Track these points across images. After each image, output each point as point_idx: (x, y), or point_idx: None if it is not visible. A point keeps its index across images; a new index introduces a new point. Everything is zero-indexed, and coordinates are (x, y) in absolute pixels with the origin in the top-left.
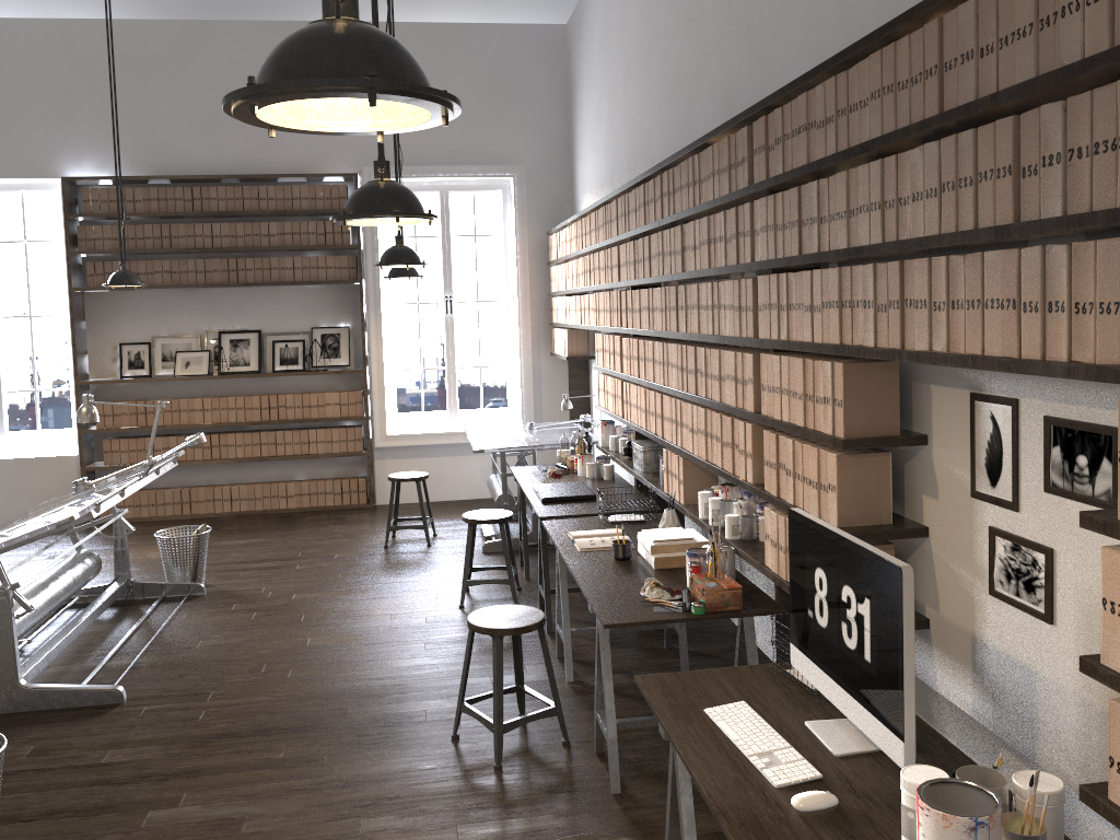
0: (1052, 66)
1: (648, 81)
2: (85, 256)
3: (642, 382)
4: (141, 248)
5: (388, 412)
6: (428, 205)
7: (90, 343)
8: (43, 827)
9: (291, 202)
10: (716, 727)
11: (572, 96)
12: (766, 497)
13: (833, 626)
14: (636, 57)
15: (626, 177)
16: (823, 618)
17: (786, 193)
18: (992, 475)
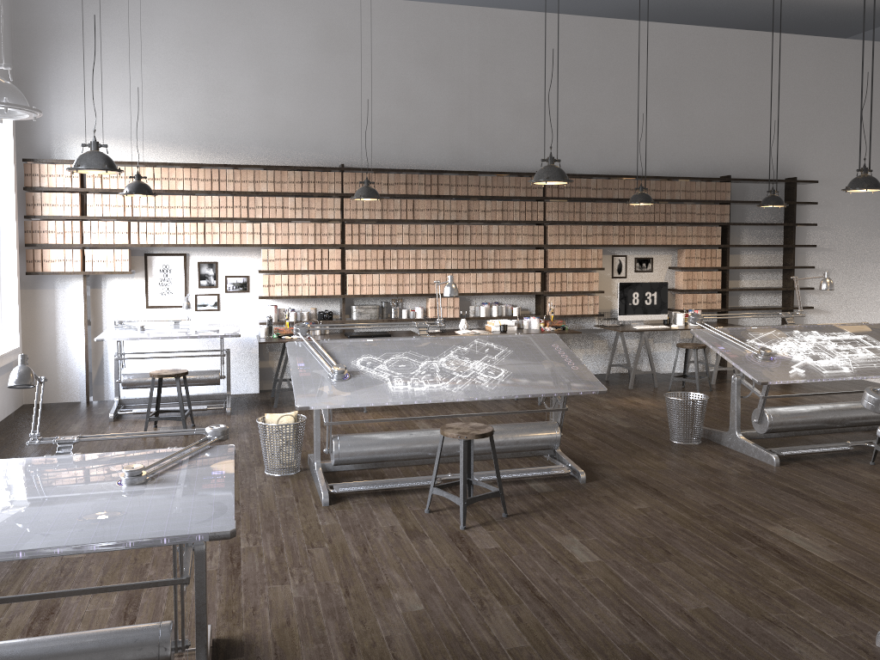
0: (673, 198)
1: (323, 106)
2: None
3: (397, 270)
4: None
5: None
6: None
7: None
8: (651, 436)
9: None
10: (646, 328)
11: (37, 40)
12: (555, 292)
13: (641, 302)
14: (294, 84)
15: (258, 149)
16: (636, 303)
17: (571, 203)
18: (618, 272)
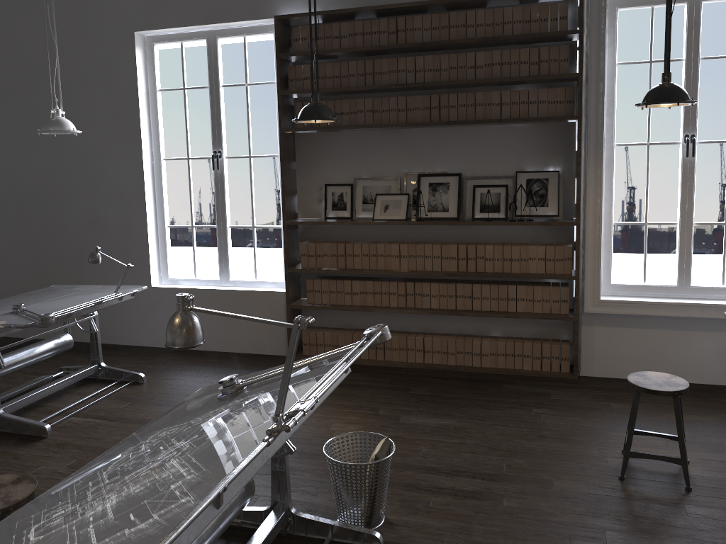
0: None
1: None
2: (296, 97)
3: None
4: (345, 87)
5: (601, 272)
6: (623, 47)
7: (299, 184)
8: None
9: (501, 28)
10: None
11: None
12: None
13: None
14: None
15: None
16: None
17: None
18: None
